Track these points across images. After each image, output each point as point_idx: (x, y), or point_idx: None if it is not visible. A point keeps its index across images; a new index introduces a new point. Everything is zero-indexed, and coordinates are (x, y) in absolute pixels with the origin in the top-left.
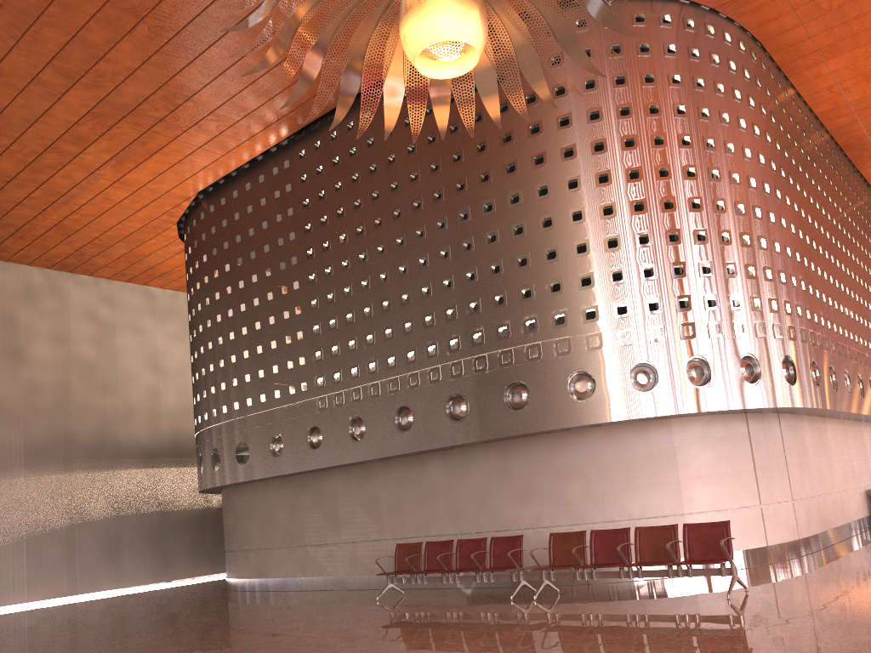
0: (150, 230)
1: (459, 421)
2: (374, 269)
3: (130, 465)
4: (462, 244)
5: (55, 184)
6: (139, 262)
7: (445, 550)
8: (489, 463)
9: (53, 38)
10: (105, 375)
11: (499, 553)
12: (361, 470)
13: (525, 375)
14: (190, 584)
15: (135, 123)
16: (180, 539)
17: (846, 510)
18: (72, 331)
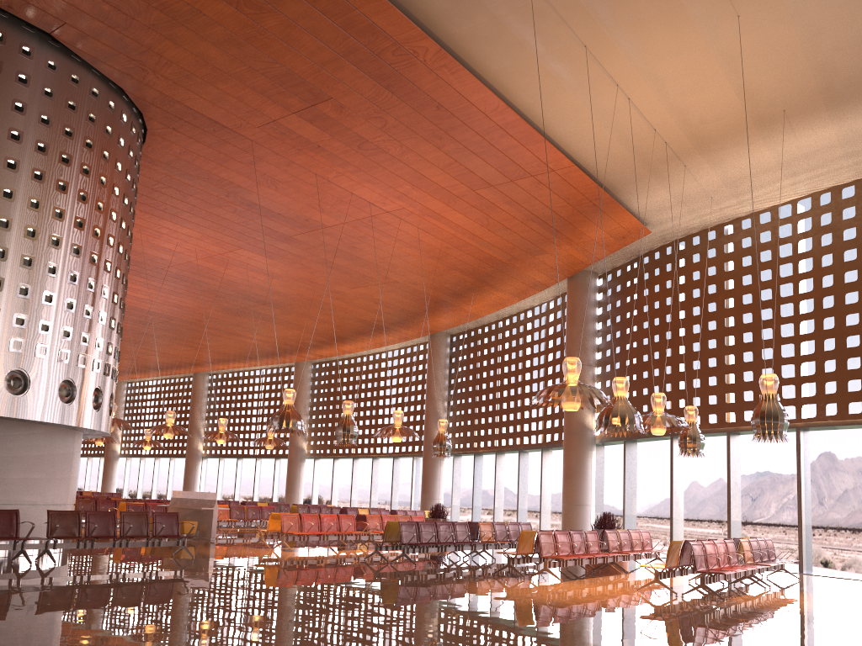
0: None
1: None
2: None
3: None
4: None
5: None
6: None
7: None
8: None
9: None
10: None
11: None
12: None
13: (30, 367)
14: None
15: None
16: None
17: None
18: None
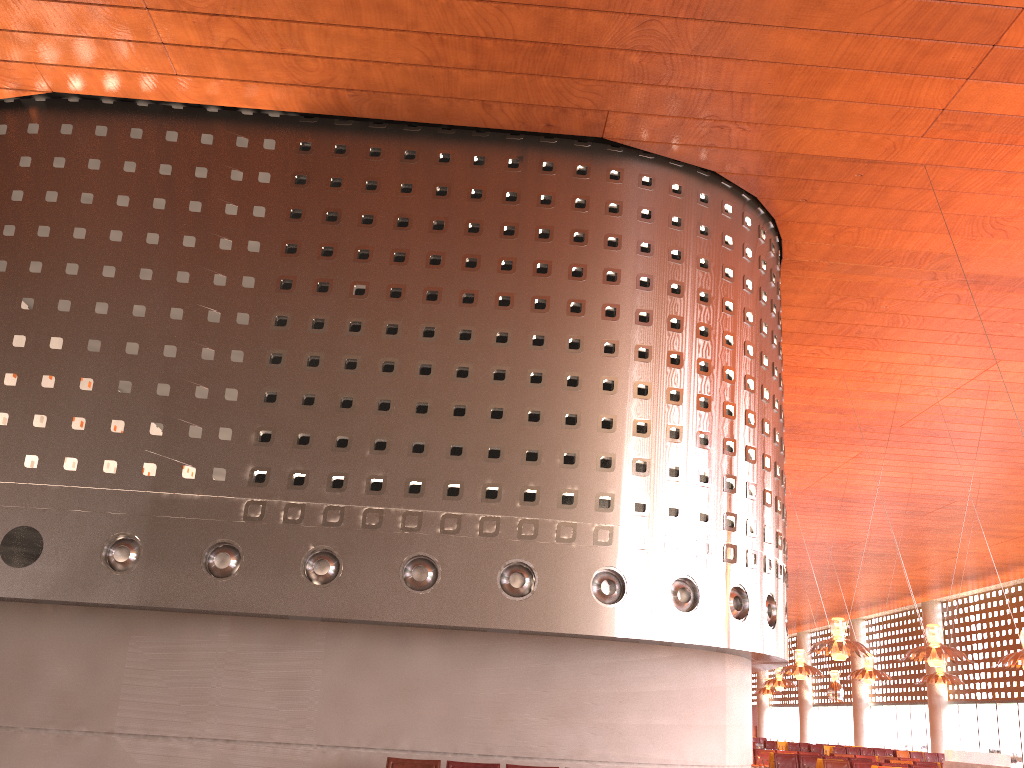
0: None
1: (519, 598)
2: (411, 354)
3: None
4: (566, 376)
5: None
6: None
7: None
8: (522, 662)
9: None
10: None
11: None
12: (279, 628)
13: (624, 563)
14: None
15: None
16: None
17: None
18: None
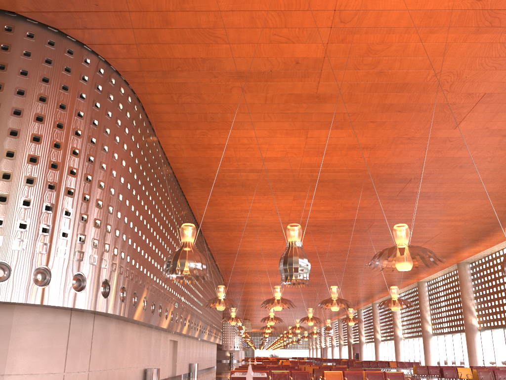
0: None
1: None
2: None
3: None
4: None
5: None
6: None
7: None
8: None
9: None
10: None
11: None
12: None
13: None
14: None
15: None
16: None
17: None
18: None
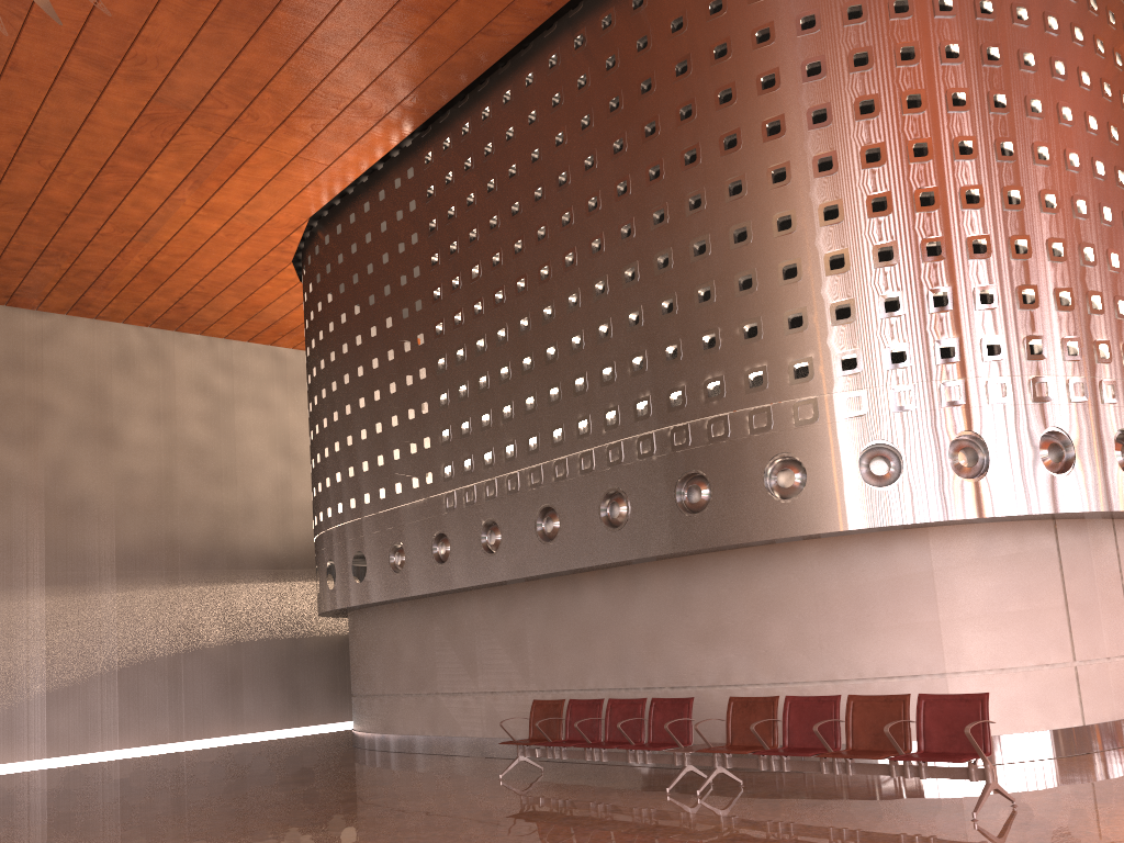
0: (260, 273)
1: (617, 528)
2: (513, 314)
3: (252, 578)
4: (623, 273)
5: (126, 216)
6: (258, 315)
7: (592, 713)
8: (663, 590)
9: (67, 14)
10: (220, 462)
11: (661, 723)
12: (503, 594)
13: (705, 462)
14: (323, 733)
15: (204, 127)
16: (317, 674)
17: None
18: (179, 406)
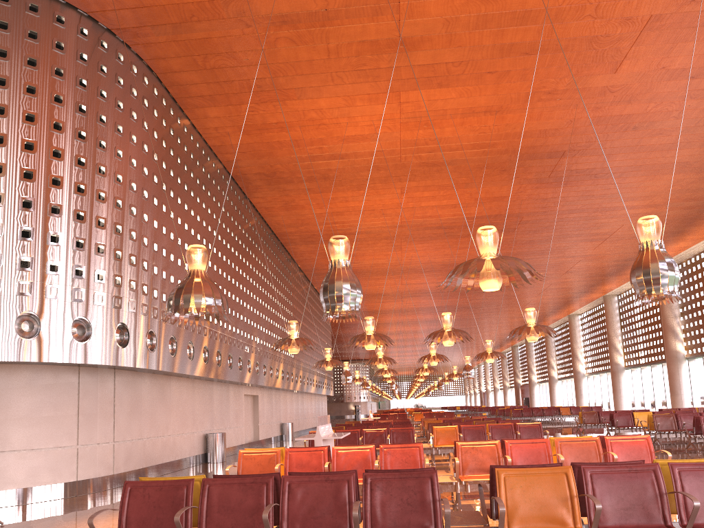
0: None
1: None
2: None
3: None
4: None
5: None
6: None
7: None
8: None
9: None
10: None
11: None
12: None
13: None
14: None
15: None
16: None
17: (178, 450)
18: None
